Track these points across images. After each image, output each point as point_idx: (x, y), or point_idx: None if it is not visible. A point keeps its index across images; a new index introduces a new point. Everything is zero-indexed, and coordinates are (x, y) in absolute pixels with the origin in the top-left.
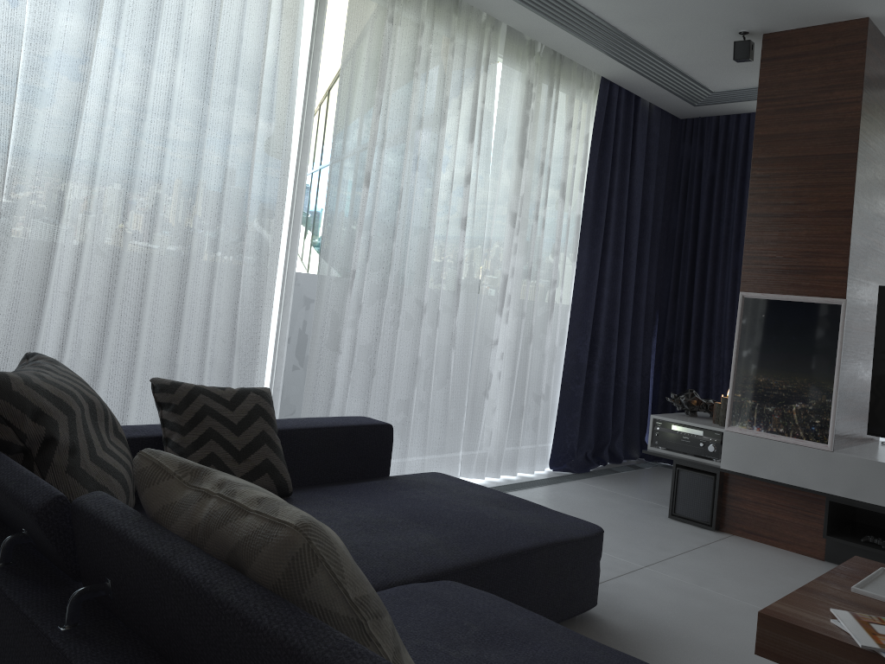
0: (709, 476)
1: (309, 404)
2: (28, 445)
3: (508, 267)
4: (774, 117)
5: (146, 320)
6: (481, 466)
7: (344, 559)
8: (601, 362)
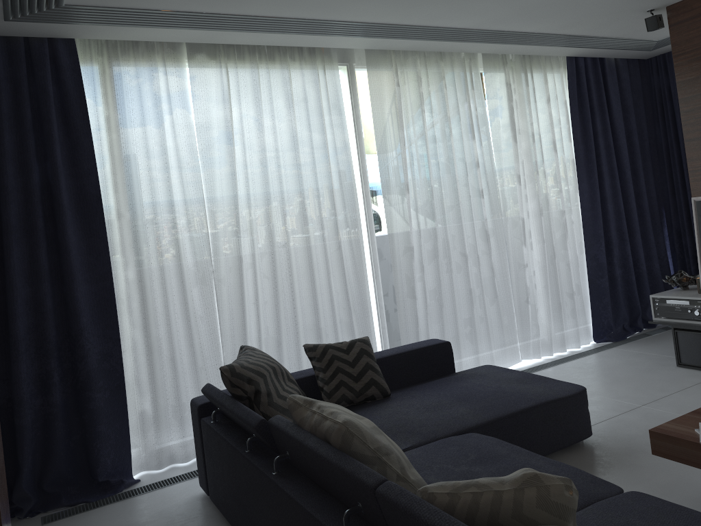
0: (698, 333)
1: (405, 333)
2: (249, 395)
3: (522, 213)
4: (687, 65)
5: (298, 307)
6: (536, 350)
7: (365, 433)
8: (620, 257)
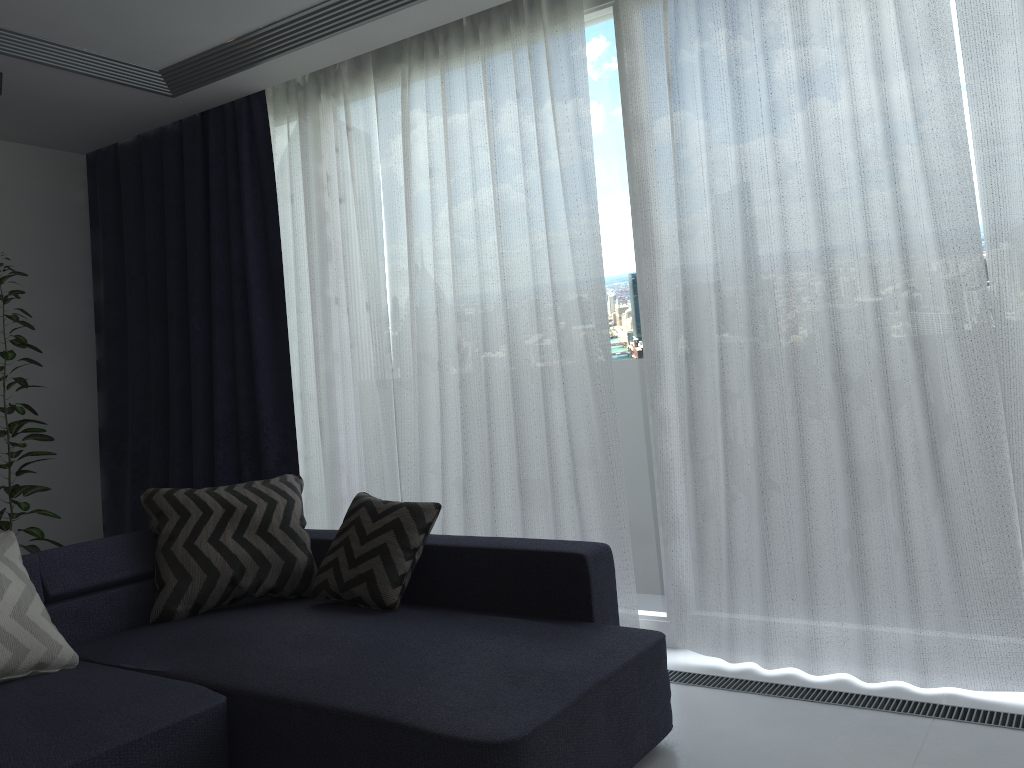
0: None
1: (682, 527)
2: (156, 532)
3: None
4: None
5: (503, 438)
6: None
7: None
8: None
